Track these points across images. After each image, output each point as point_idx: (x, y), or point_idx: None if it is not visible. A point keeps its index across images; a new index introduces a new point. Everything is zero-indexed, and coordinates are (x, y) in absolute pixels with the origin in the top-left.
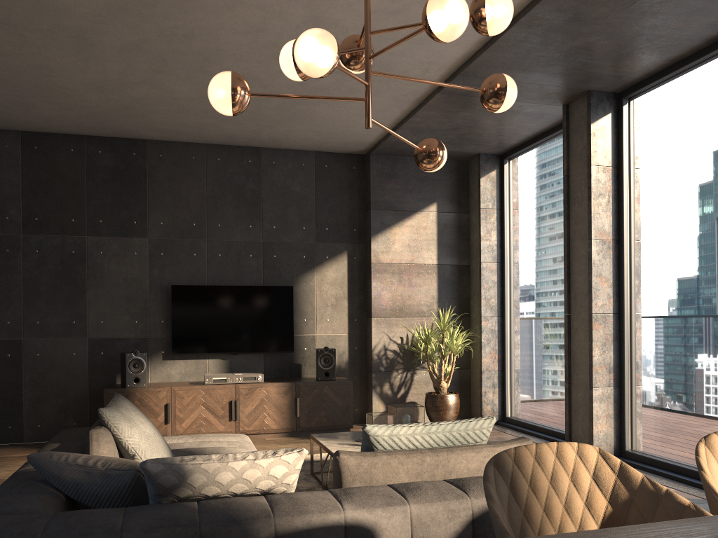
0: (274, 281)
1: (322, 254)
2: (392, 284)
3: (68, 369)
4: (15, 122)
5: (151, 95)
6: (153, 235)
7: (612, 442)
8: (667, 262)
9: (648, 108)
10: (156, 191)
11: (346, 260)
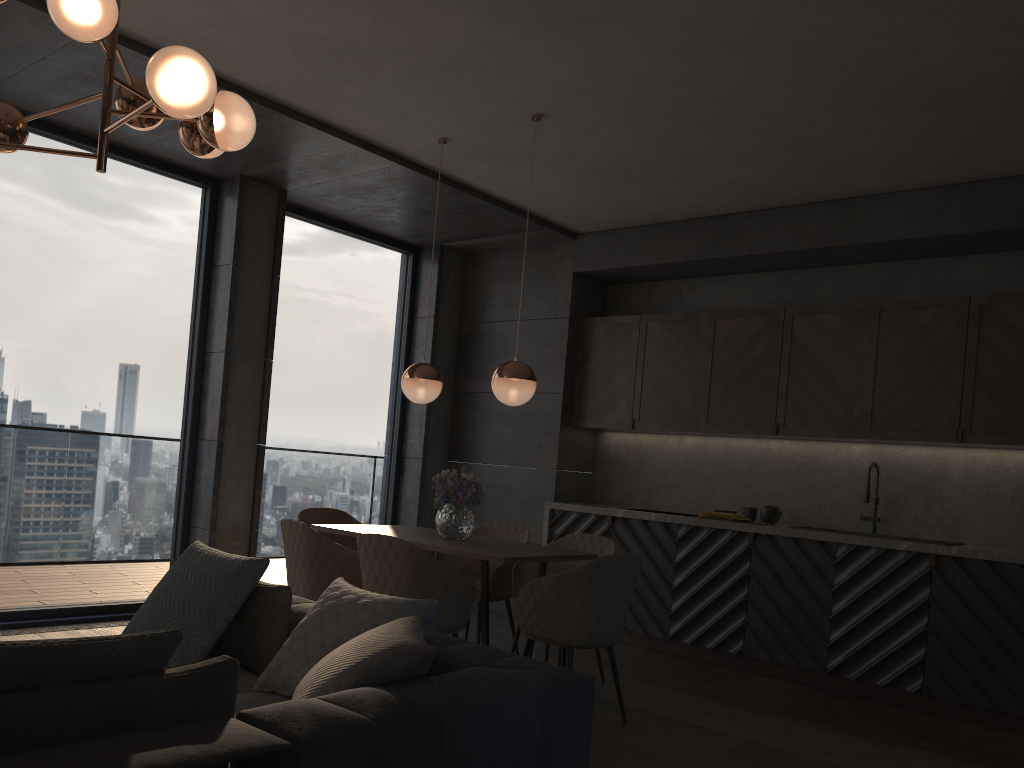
0: None
1: None
2: None
3: None
4: None
5: None
6: None
7: None
8: None
9: None
10: None
11: None
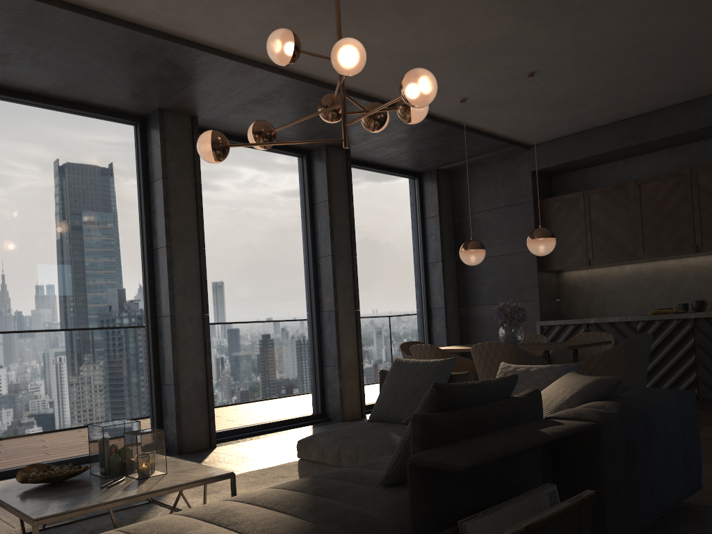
0: None
1: None
2: None
3: None
4: None
5: None
6: None
7: None
8: (24, 273)
9: None
10: None
11: None
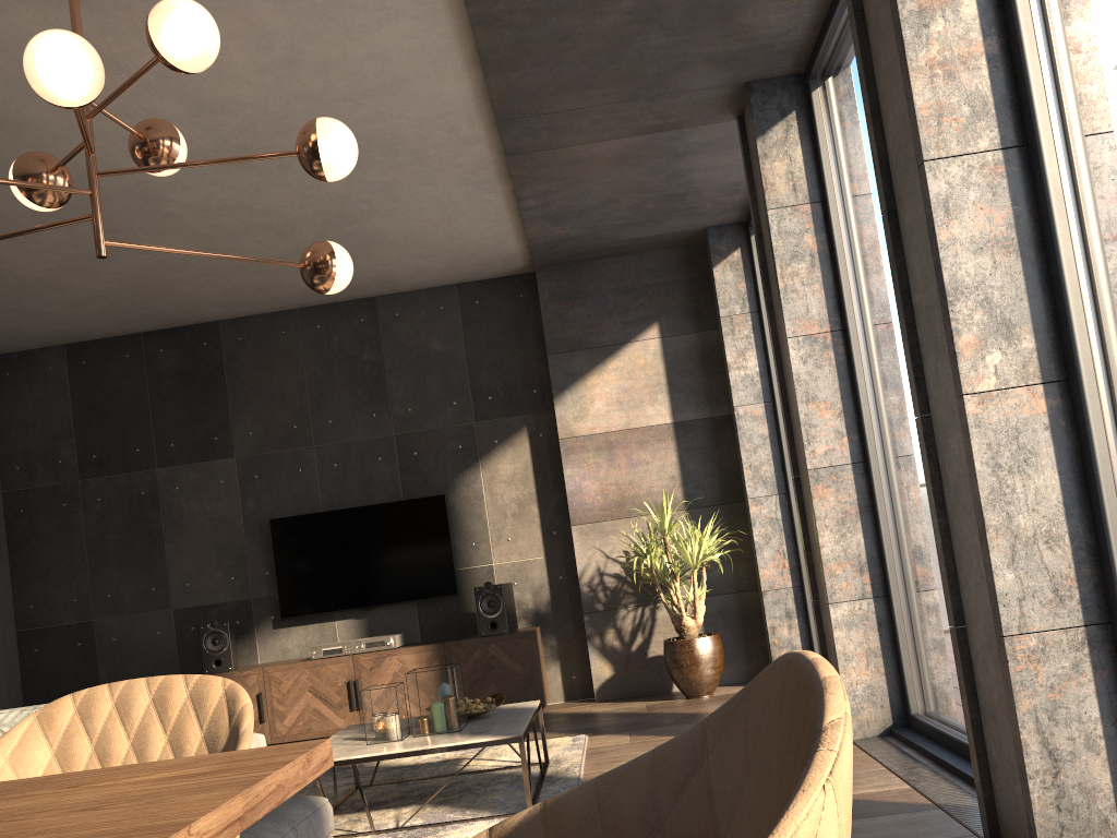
0: (419, 491)
1: (488, 438)
2: (598, 467)
3: (152, 655)
4: (47, 336)
5: (147, 263)
6: (242, 452)
7: (886, 701)
8: (892, 354)
9: (834, 85)
10: (239, 390)
11: (526, 442)
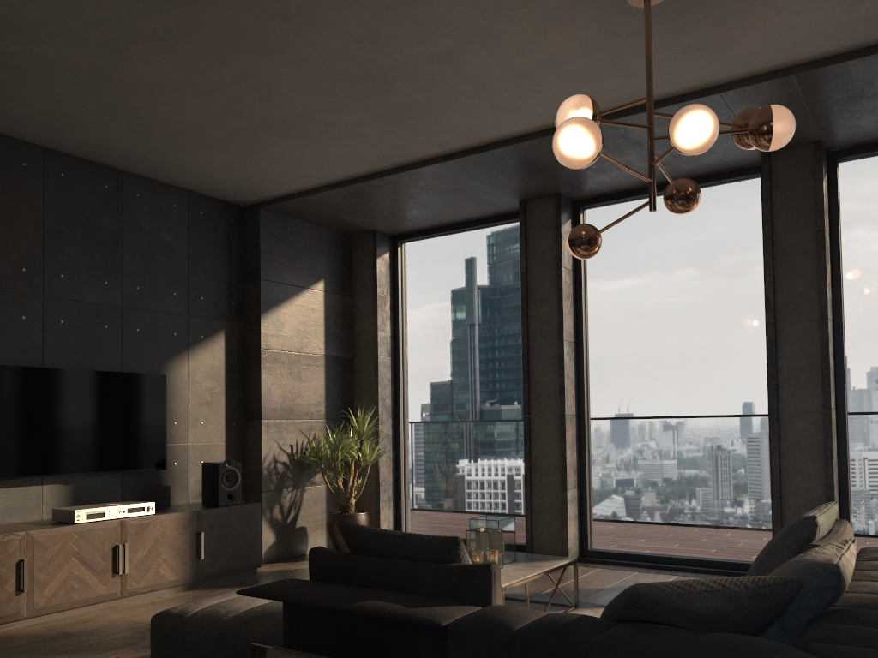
0: (137, 366)
1: (197, 332)
2: (282, 377)
3: None
4: None
5: (83, 64)
6: None
7: (577, 543)
8: (635, 367)
9: (610, 221)
10: None
11: (223, 343)
